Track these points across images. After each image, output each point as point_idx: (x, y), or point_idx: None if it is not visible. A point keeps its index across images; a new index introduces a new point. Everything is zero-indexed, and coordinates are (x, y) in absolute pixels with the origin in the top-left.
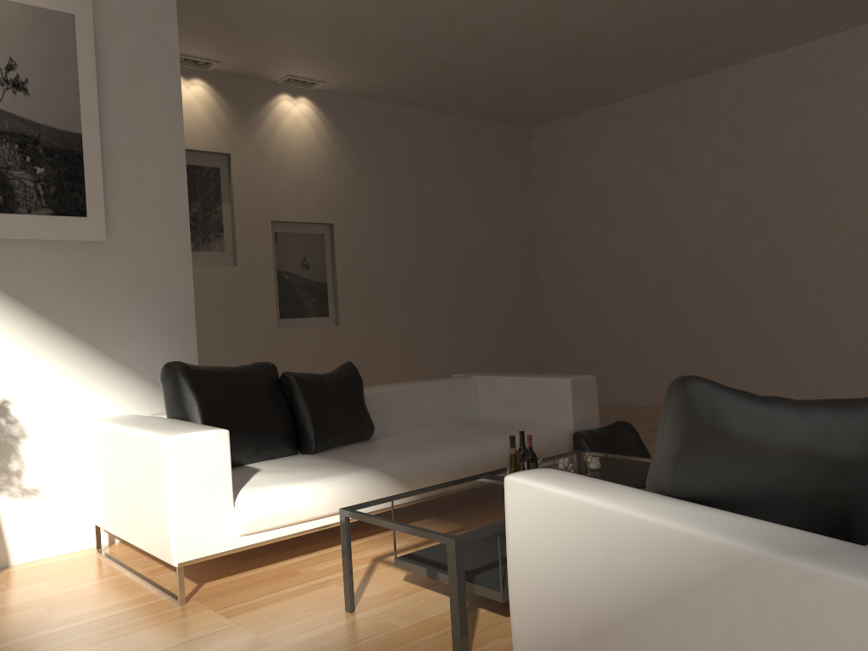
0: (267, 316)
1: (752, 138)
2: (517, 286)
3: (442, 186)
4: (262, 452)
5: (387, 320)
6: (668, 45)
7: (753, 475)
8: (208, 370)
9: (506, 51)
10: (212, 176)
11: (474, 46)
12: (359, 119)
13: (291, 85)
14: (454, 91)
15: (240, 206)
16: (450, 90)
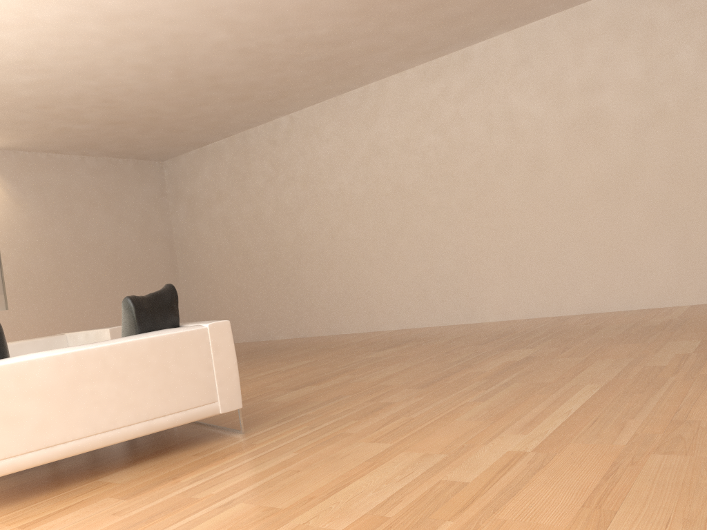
0: None
1: (281, 167)
2: (159, 270)
3: (90, 206)
4: None
5: (50, 302)
6: (211, 114)
7: None
8: None
9: (102, 121)
10: None
11: (77, 120)
12: (16, 165)
13: None
14: (85, 143)
15: None
16: (81, 143)
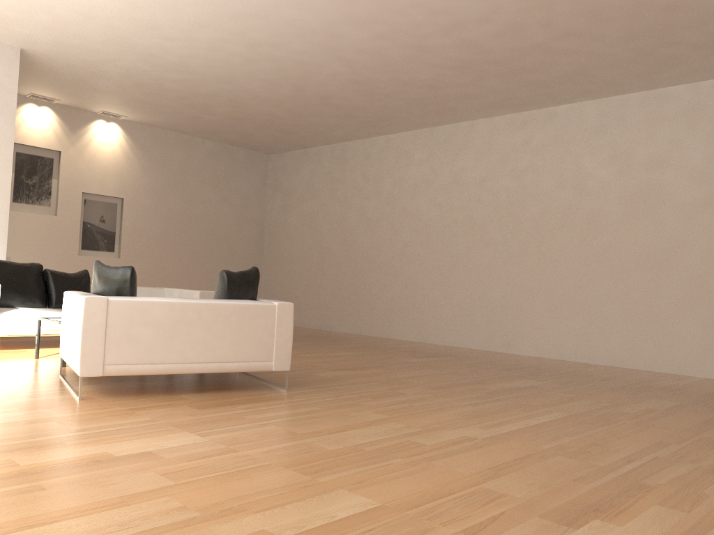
0: (72, 247)
1: (370, 180)
2: (248, 249)
3: (201, 183)
4: (26, 303)
5: (153, 259)
6: (319, 124)
7: (100, 284)
8: (4, 261)
9: (227, 115)
10: (48, 163)
11: (206, 111)
12: (150, 138)
13: (106, 115)
14: (208, 130)
15: (63, 182)
16: (205, 129)
